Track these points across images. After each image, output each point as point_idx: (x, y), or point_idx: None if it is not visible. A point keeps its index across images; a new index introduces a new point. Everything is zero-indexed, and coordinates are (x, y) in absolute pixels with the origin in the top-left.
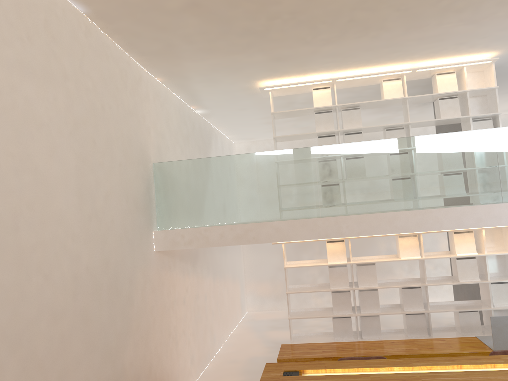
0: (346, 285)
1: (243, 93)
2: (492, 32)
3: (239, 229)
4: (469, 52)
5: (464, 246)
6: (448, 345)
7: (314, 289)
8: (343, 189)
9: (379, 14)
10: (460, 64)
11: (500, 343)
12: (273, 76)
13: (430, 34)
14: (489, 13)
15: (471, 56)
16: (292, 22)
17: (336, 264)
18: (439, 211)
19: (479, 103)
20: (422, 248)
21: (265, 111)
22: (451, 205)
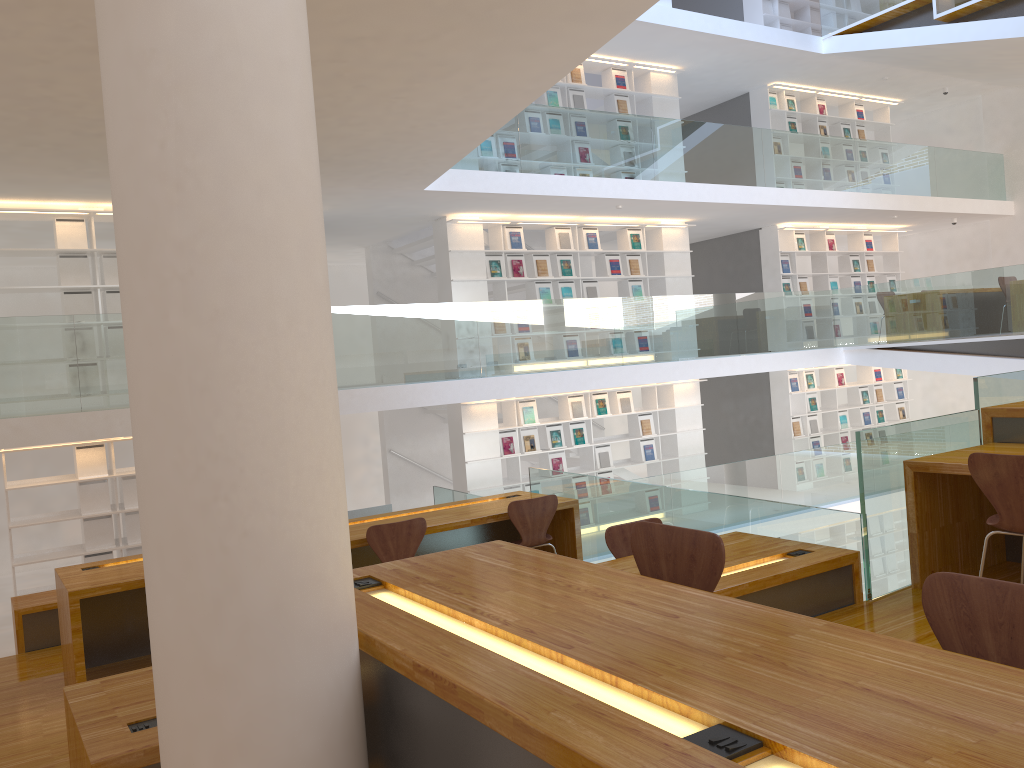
0: (107, 507)
1: None
2: None
3: None
4: None
5: None
6: None
7: (57, 519)
8: (115, 374)
9: None
10: None
11: None
12: None
13: None
14: None
15: None
16: (54, 152)
17: (93, 479)
18: None
19: None
20: None
21: None
22: None
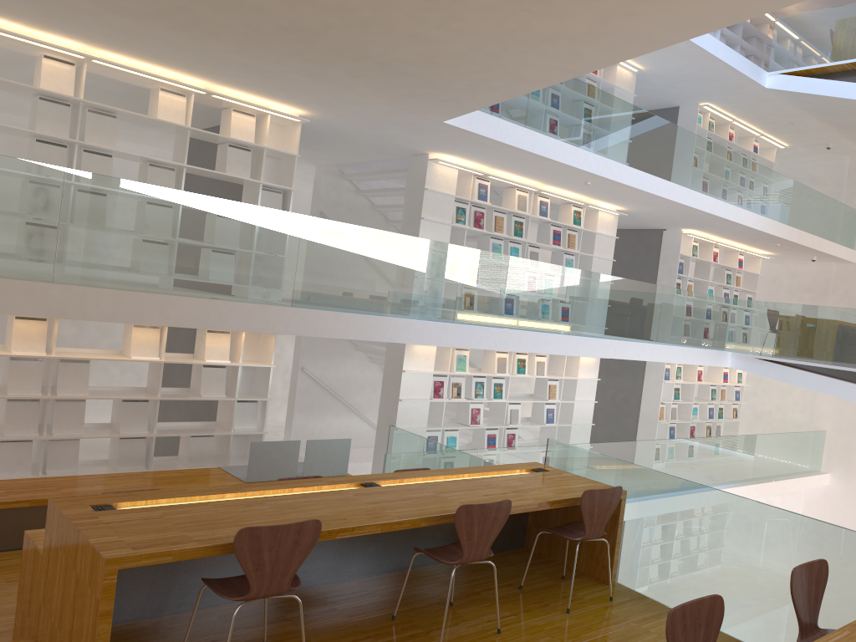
0: (37, 390)
1: None
2: (322, 94)
3: None
4: (283, 101)
5: (216, 351)
6: (191, 478)
7: None
8: (99, 247)
9: (223, 19)
10: (267, 110)
11: (255, 473)
12: None
13: (260, 67)
14: (335, 76)
15: (281, 105)
16: None
17: (29, 356)
18: (225, 305)
19: (270, 167)
20: (164, 347)
21: None
22: (238, 298)
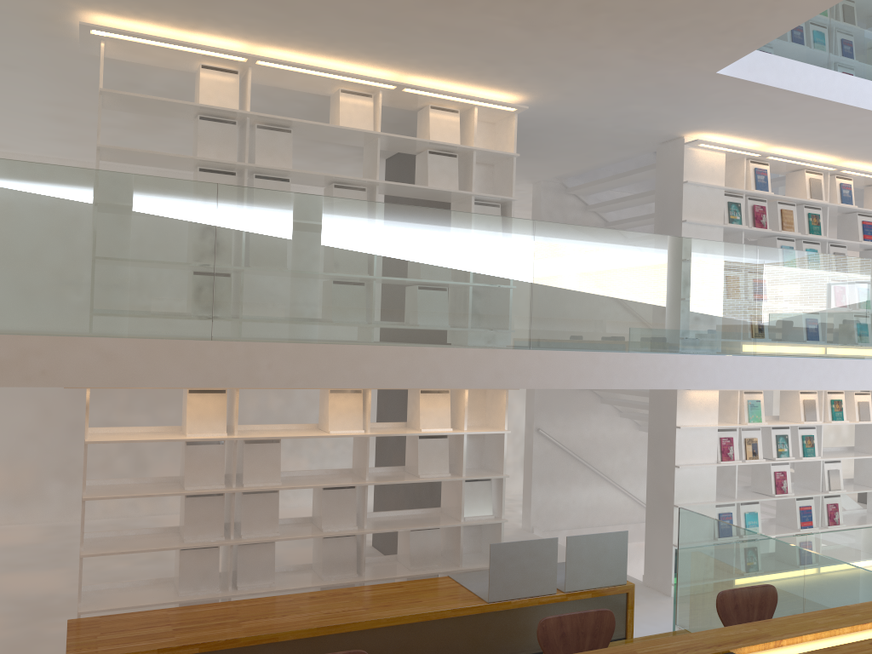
0: (219, 481)
1: (30, 25)
2: (544, 58)
3: (4, 347)
4: (492, 84)
5: (433, 416)
6: (413, 597)
7: (150, 491)
8: (268, 287)
9: None
10: (473, 99)
11: (499, 589)
12: (123, 6)
13: (460, 26)
14: (564, 19)
15: (490, 91)
16: None
17: (206, 439)
18: (439, 353)
19: (482, 177)
20: (368, 416)
21: (64, 88)
22: (456, 343)
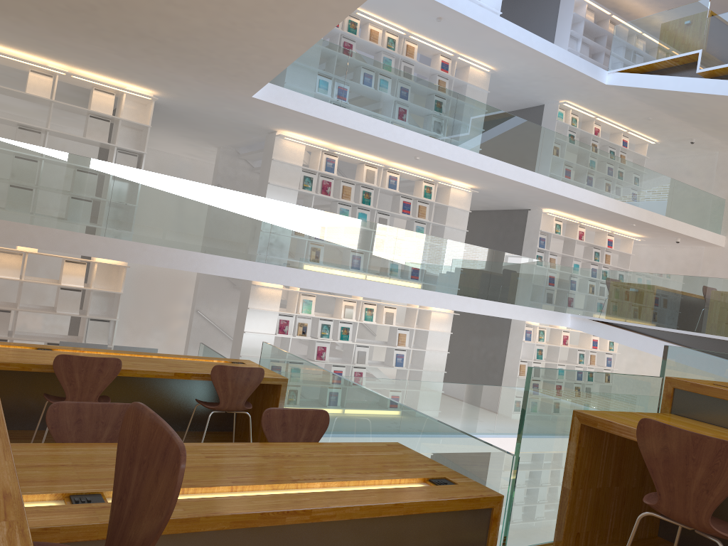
0: None
1: None
2: (146, 72)
3: None
4: (130, 81)
5: (72, 277)
6: None
7: None
8: None
9: (20, 4)
10: (119, 88)
11: None
12: None
13: (81, 47)
14: (138, 54)
15: (133, 85)
16: None
17: None
18: (36, 228)
19: (133, 136)
20: (24, 270)
21: None
22: (53, 226)
